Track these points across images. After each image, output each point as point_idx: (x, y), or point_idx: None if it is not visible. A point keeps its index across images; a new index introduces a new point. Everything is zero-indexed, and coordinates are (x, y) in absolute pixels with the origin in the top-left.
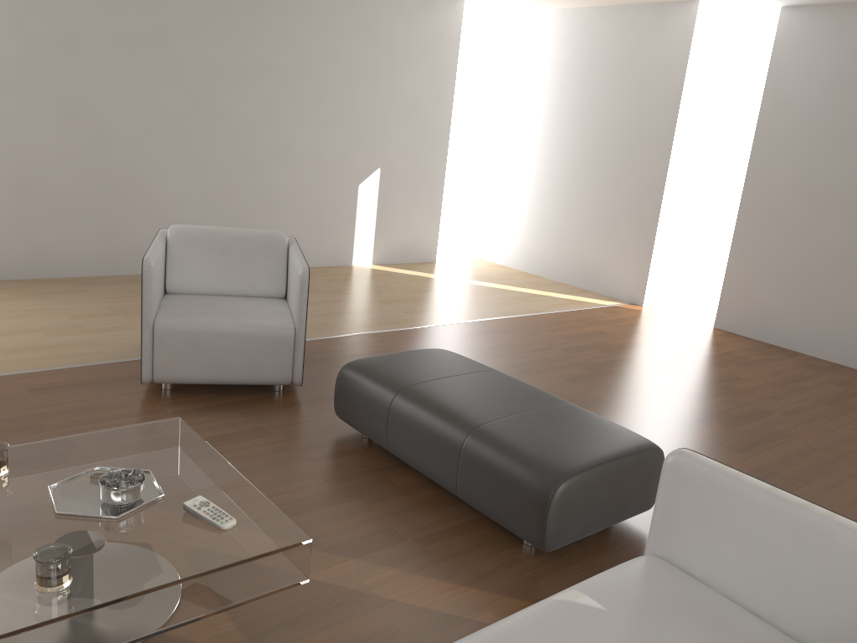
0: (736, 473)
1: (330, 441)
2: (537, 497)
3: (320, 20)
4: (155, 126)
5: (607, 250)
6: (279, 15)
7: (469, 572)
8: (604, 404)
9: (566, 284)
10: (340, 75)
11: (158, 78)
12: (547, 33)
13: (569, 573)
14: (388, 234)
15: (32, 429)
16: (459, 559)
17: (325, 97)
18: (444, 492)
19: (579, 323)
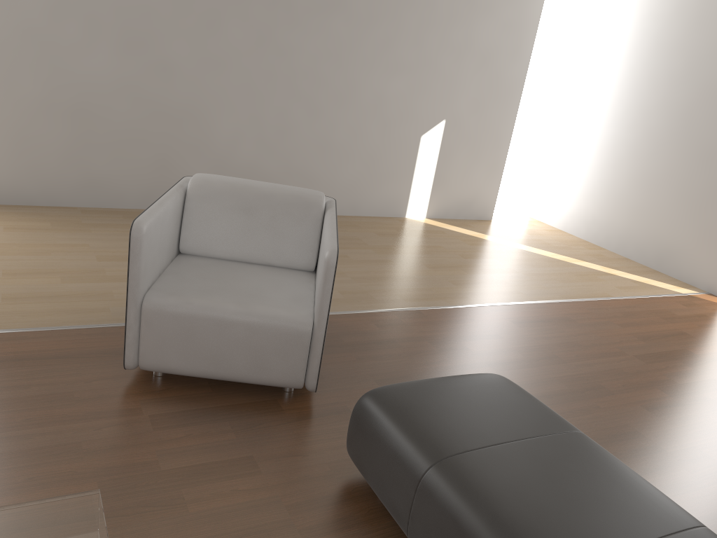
0: None
1: (334, 495)
2: None
3: None
4: (216, 61)
5: (687, 230)
6: None
7: None
8: (704, 461)
9: (631, 260)
10: (414, 19)
11: (224, 10)
12: None
13: None
14: (446, 189)
15: None
16: None
17: (396, 41)
18: None
19: (653, 317)
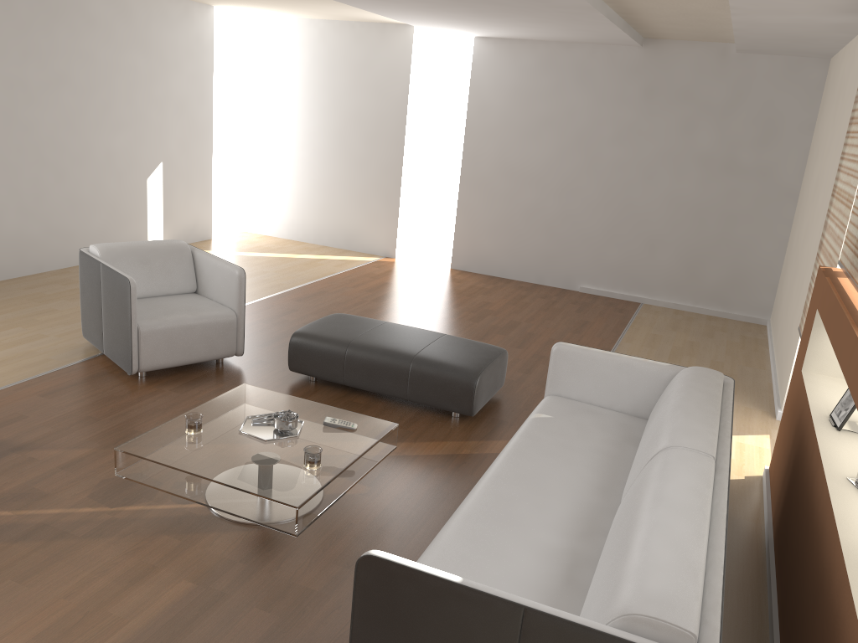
0: (587, 348)
1: (295, 387)
2: (467, 386)
3: (104, 34)
4: None
5: (361, 217)
6: (69, 31)
7: (440, 435)
8: None
9: (328, 246)
10: (124, 82)
11: None
12: (286, 38)
13: (485, 425)
14: (174, 220)
15: (88, 420)
16: (429, 431)
17: (113, 103)
18: (390, 401)
19: (366, 278)
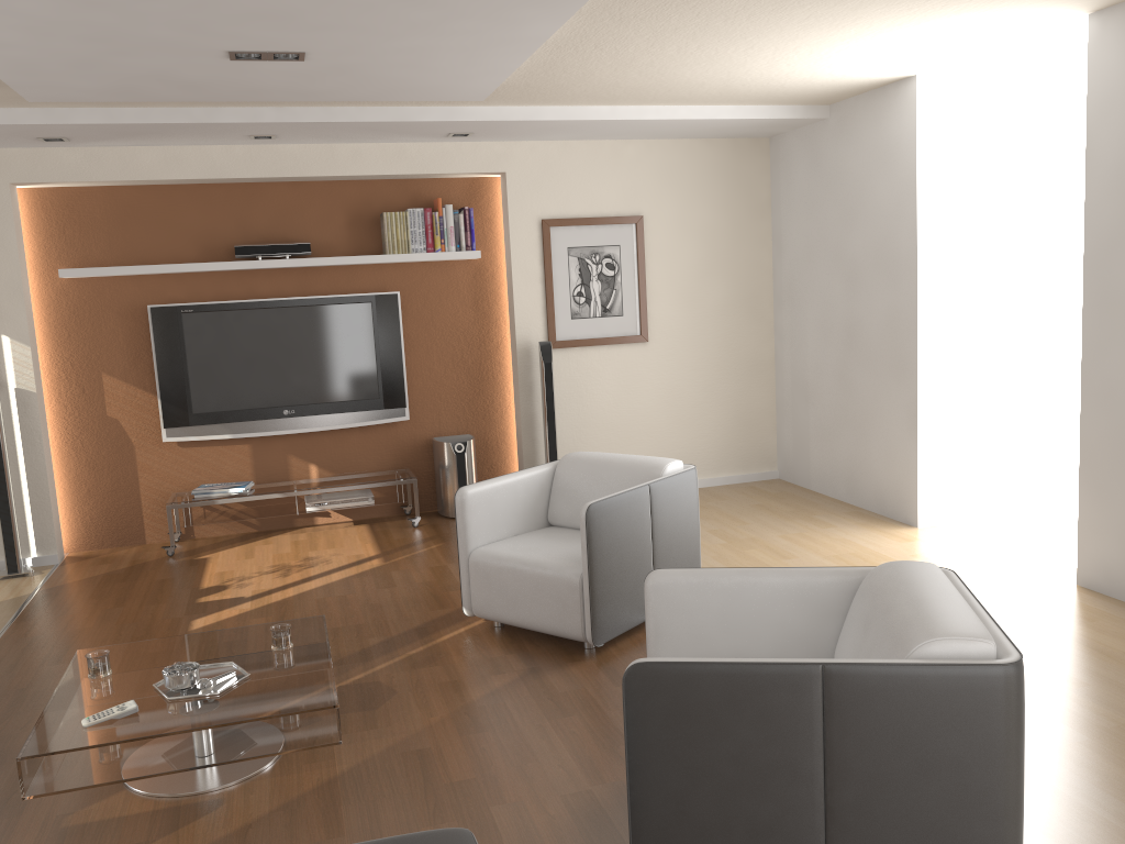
0: None
1: None
2: None
3: None
4: None
5: None
6: None
7: None
8: None
9: None
10: None
11: None
12: None
13: None
14: None
15: (558, 712)
16: None
17: None
18: None
19: None
